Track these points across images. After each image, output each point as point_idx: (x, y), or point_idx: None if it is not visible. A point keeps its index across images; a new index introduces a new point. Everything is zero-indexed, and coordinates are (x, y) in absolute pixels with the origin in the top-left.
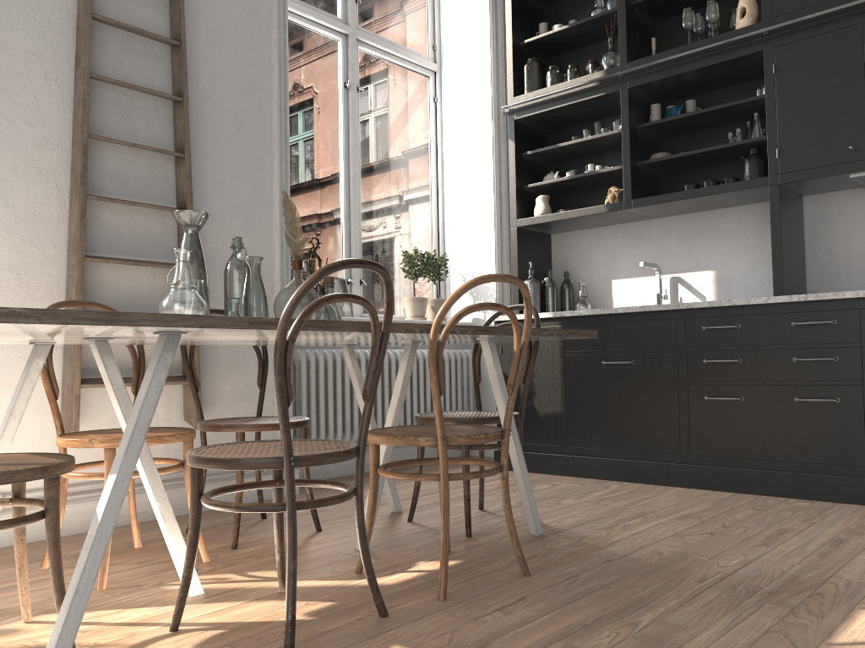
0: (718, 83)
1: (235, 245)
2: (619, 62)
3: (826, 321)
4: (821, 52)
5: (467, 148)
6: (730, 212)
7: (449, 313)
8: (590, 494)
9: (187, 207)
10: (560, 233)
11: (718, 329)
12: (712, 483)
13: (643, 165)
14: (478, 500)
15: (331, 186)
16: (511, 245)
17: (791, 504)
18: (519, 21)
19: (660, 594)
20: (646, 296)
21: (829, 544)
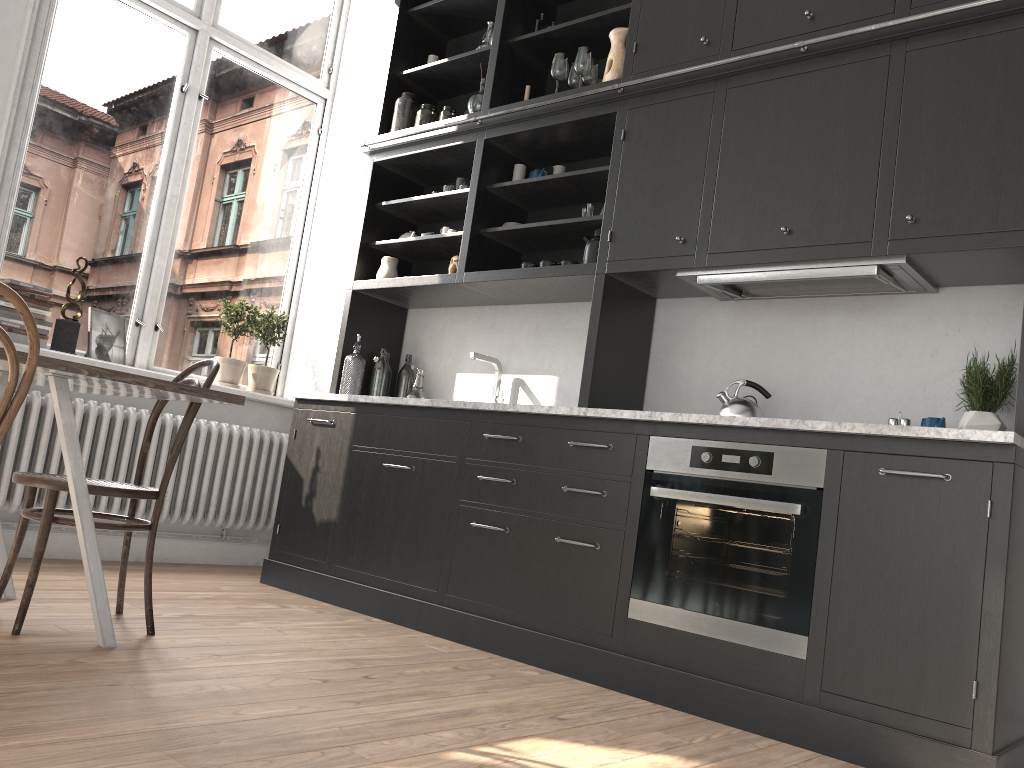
0: (591, 150)
1: None
2: (482, 108)
3: (600, 445)
4: (670, 121)
5: (341, 193)
6: (584, 307)
7: (287, 388)
8: (300, 621)
9: None
10: (418, 309)
11: (500, 440)
12: (460, 633)
13: (489, 234)
14: (143, 605)
15: (136, 203)
16: (343, 310)
17: (512, 671)
18: (404, 48)
19: (65, 727)
20: (487, 398)
21: (440, 715)
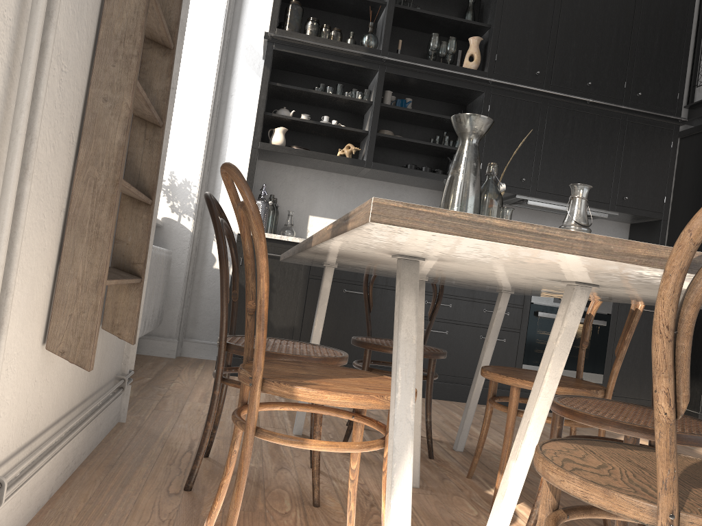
0: (428, 95)
1: (496, 173)
2: (382, 48)
3: None
4: (517, 111)
5: (187, 46)
6: (411, 189)
7: None
8: None
9: (173, 41)
10: (267, 161)
11: None
12: None
13: (379, 136)
14: None
15: None
16: (249, 163)
17: (483, 409)
18: None
19: None
20: None
21: None
